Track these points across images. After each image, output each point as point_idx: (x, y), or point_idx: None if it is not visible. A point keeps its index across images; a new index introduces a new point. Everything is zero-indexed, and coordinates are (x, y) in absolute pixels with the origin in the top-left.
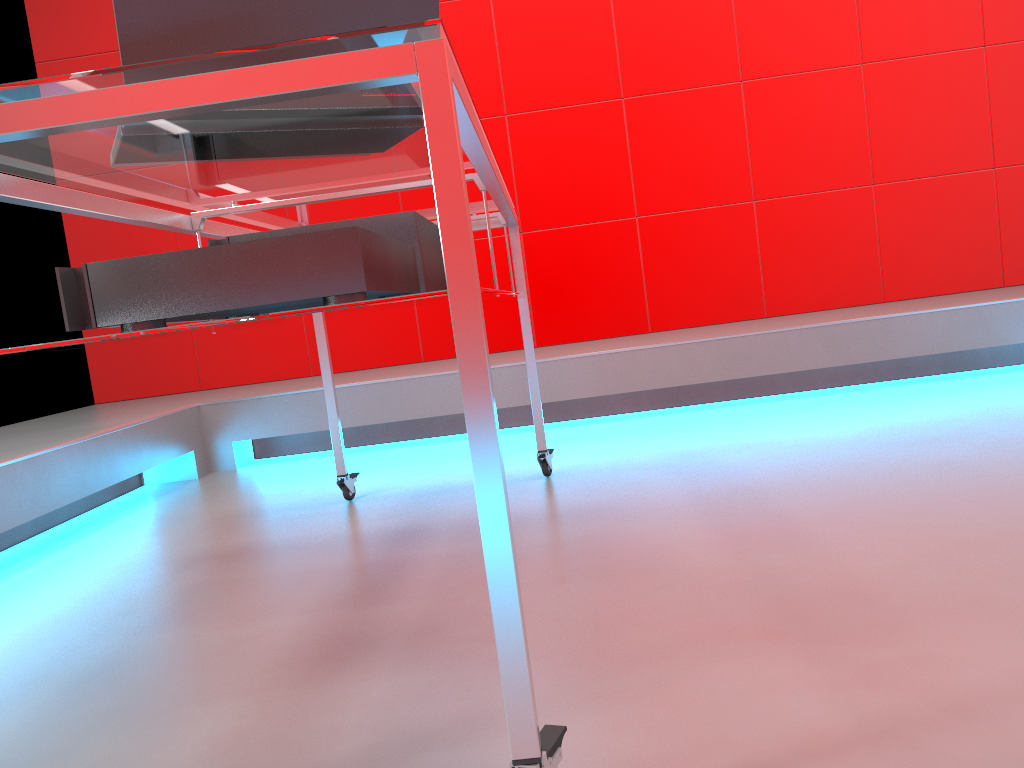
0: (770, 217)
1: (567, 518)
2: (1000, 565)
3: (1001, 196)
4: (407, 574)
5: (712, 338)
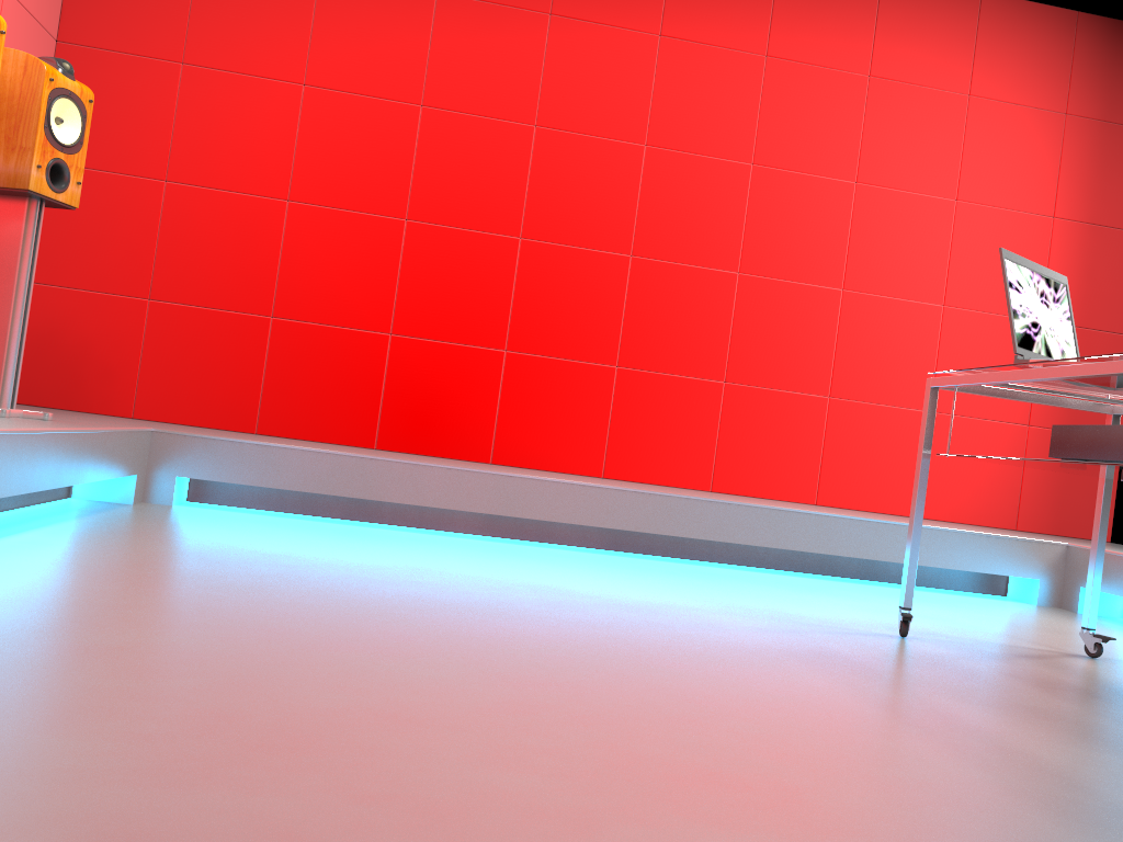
0: None
1: None
2: (720, 659)
3: None
4: None
5: None
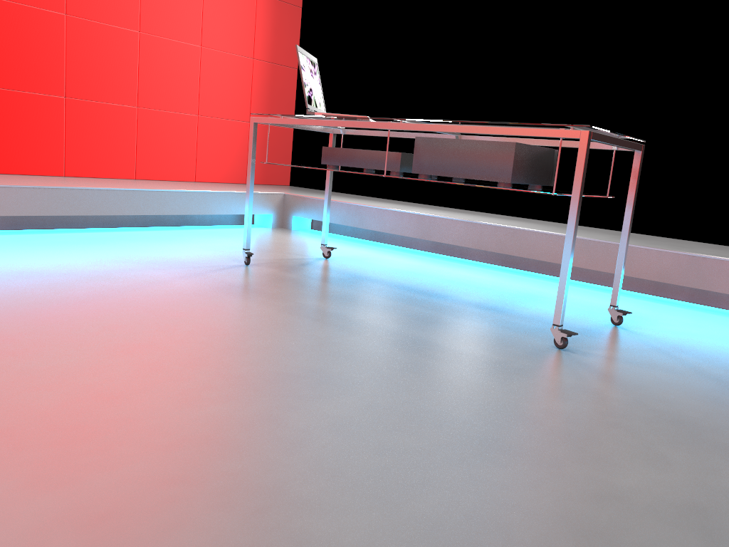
0: None
1: (431, 318)
2: (193, 304)
3: None
4: (418, 294)
5: None
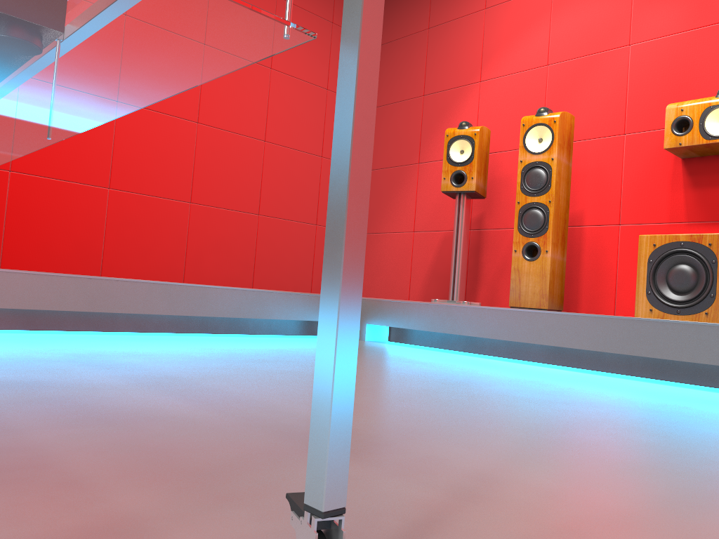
0: (119, 204)
1: (11, 386)
2: (398, 415)
3: (259, 233)
4: None
5: (82, 276)
